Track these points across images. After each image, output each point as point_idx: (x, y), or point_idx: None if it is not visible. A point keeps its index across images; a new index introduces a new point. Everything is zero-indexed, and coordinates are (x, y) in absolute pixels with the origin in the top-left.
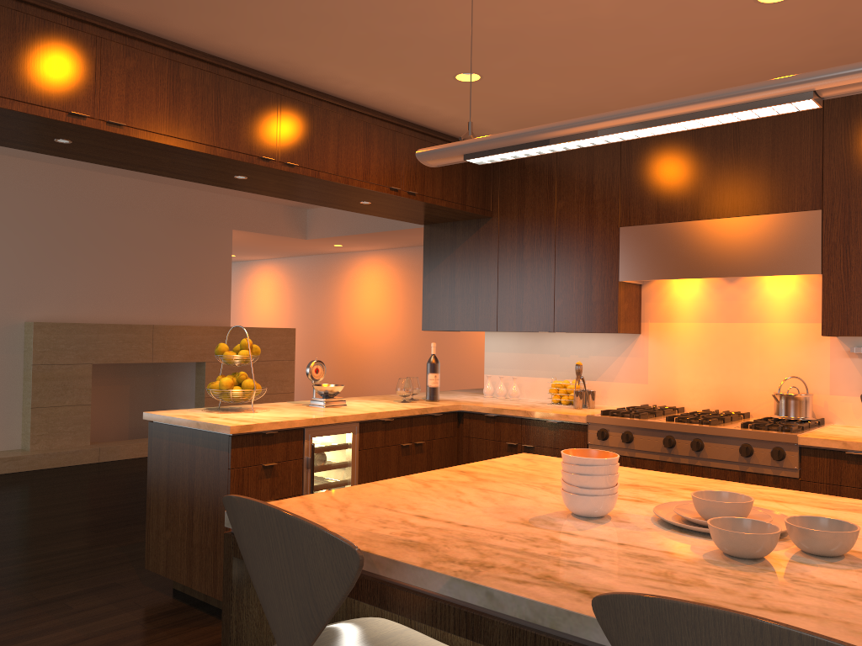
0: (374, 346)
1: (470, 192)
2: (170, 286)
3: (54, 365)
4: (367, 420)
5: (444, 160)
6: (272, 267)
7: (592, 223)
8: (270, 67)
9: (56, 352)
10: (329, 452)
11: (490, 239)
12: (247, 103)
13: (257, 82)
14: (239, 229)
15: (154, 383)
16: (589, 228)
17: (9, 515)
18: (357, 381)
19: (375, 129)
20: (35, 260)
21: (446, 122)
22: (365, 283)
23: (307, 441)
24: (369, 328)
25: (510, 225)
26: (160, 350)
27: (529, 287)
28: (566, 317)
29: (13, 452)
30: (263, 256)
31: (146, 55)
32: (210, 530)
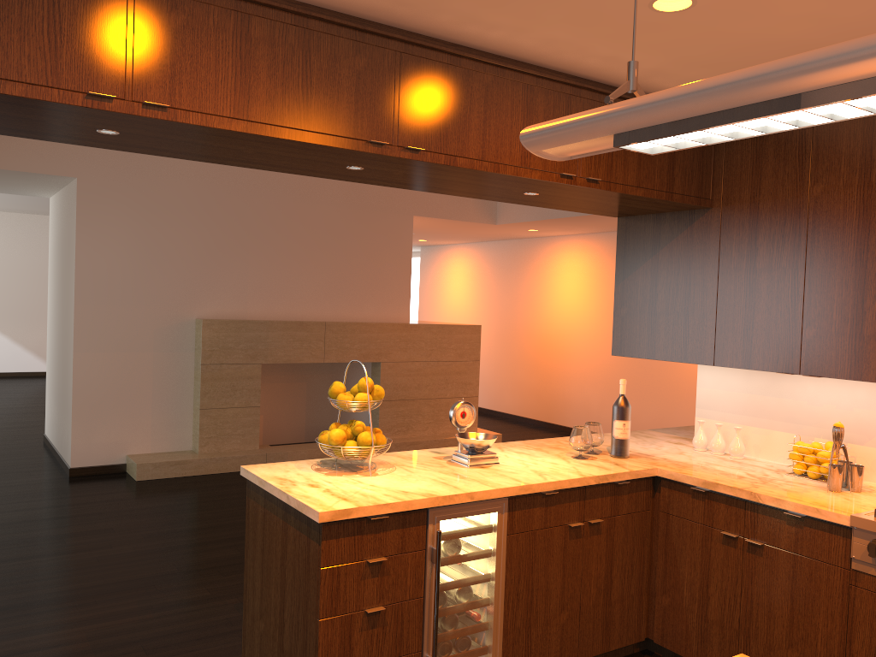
0: (572, 344)
1: (679, 174)
2: (345, 279)
3: (222, 365)
4: (520, 493)
5: (576, 146)
6: (465, 253)
7: (868, 217)
8: (382, 14)
9: (225, 351)
10: (464, 539)
11: (708, 238)
12: (350, 66)
13: (365, 35)
14: (420, 215)
15: (331, 380)
16: (863, 225)
17: (150, 538)
18: (552, 382)
19: (541, 94)
20: (206, 254)
21: (645, 77)
22: (564, 272)
23: (432, 525)
24: (567, 323)
25: (738, 218)
26: (332, 349)
27: (763, 307)
28: (821, 355)
29: (182, 455)
30: (455, 241)
31: (201, 6)
32: (300, 640)
